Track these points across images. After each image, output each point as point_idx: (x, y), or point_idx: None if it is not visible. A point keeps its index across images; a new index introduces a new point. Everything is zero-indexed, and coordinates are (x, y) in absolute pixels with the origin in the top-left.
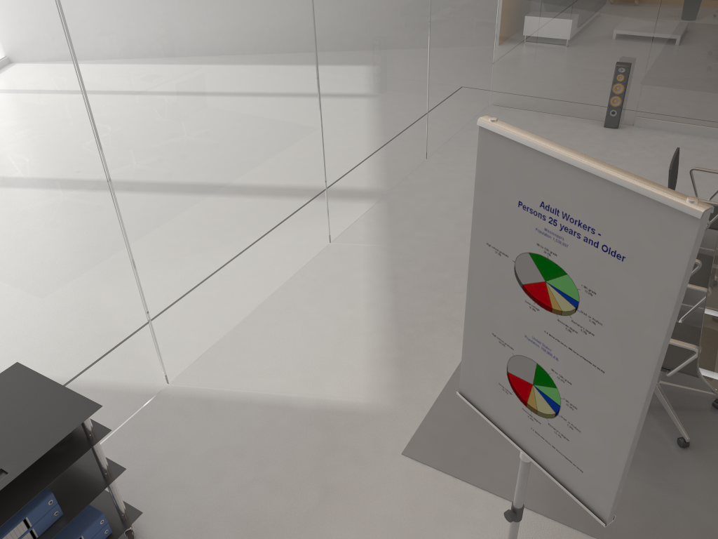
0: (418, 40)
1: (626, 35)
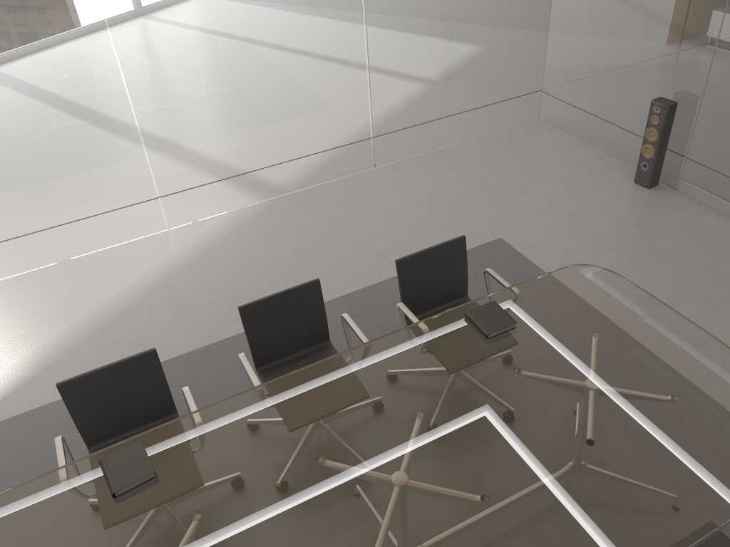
0: (337, 29)
1: (679, 61)
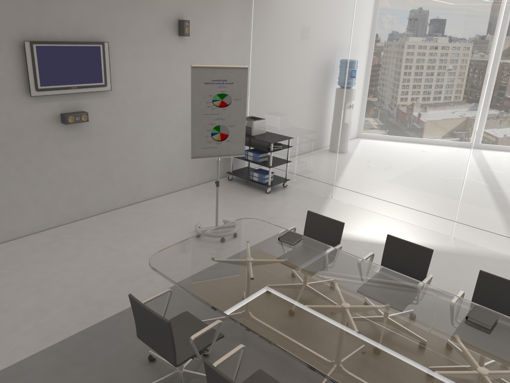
0: None
1: None
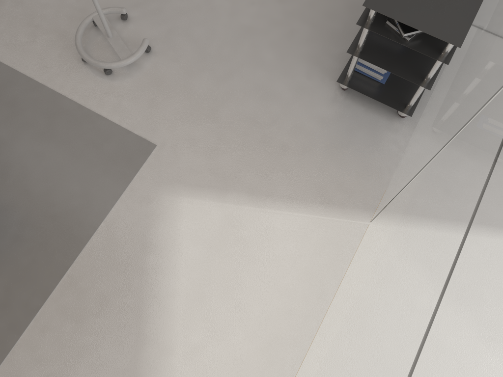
0: None
1: None
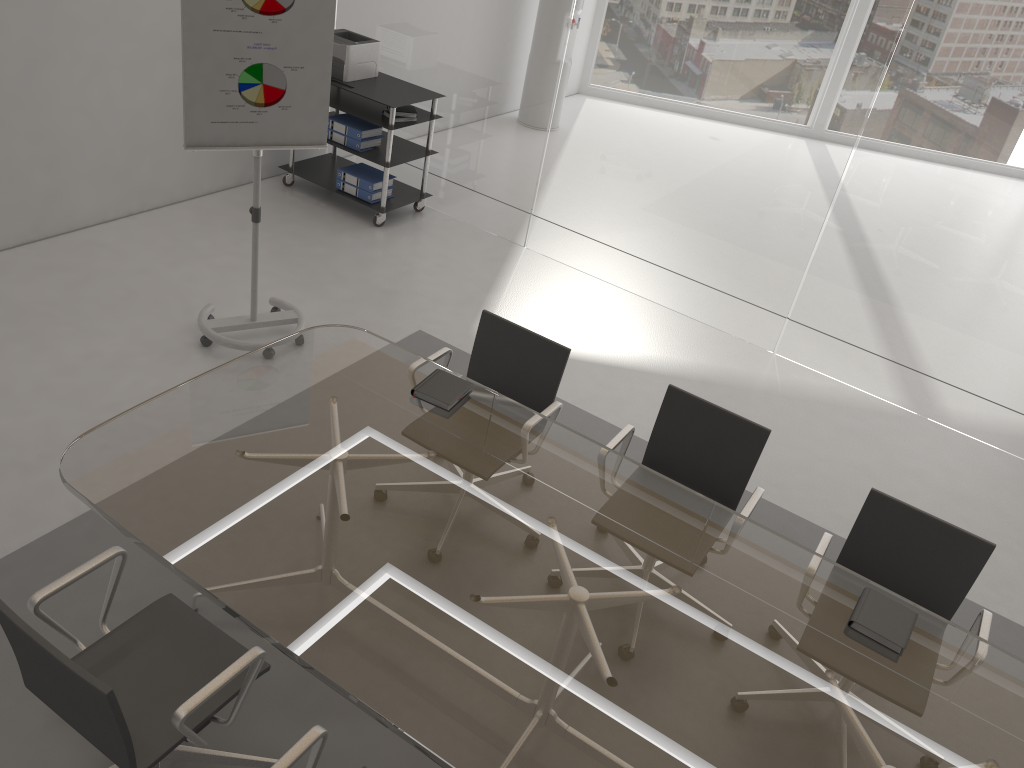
0: None
1: None
